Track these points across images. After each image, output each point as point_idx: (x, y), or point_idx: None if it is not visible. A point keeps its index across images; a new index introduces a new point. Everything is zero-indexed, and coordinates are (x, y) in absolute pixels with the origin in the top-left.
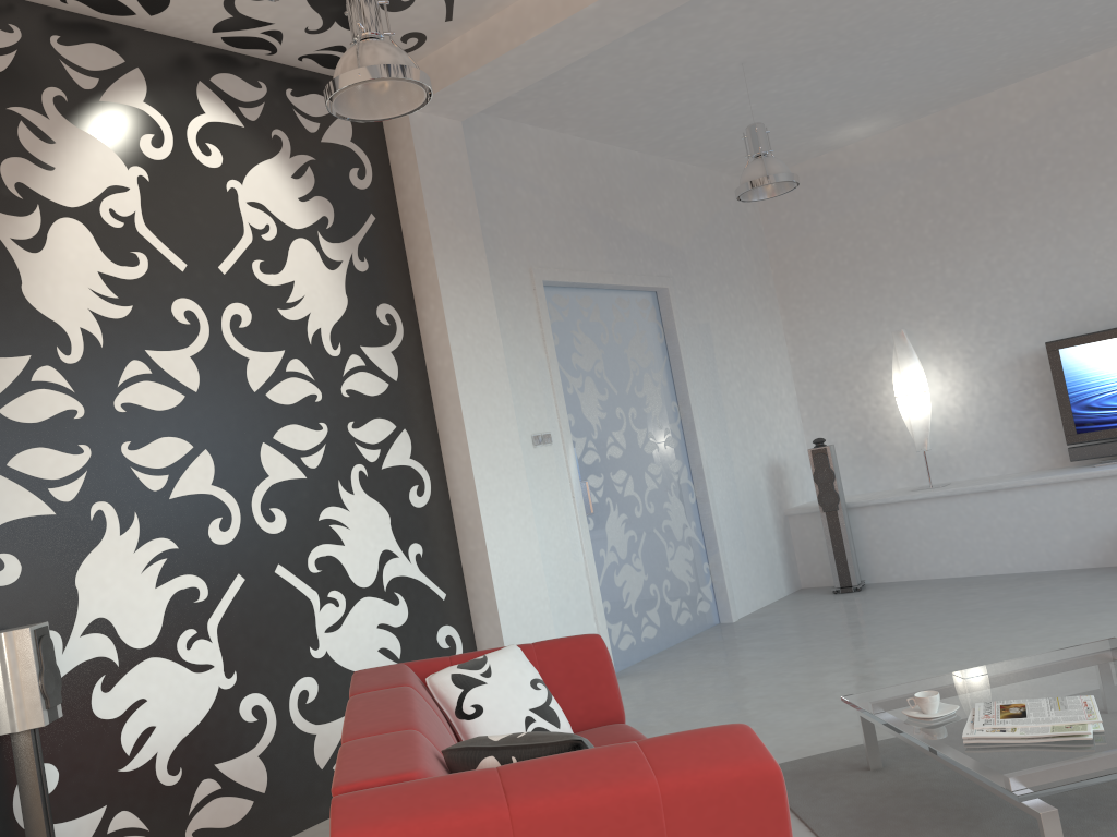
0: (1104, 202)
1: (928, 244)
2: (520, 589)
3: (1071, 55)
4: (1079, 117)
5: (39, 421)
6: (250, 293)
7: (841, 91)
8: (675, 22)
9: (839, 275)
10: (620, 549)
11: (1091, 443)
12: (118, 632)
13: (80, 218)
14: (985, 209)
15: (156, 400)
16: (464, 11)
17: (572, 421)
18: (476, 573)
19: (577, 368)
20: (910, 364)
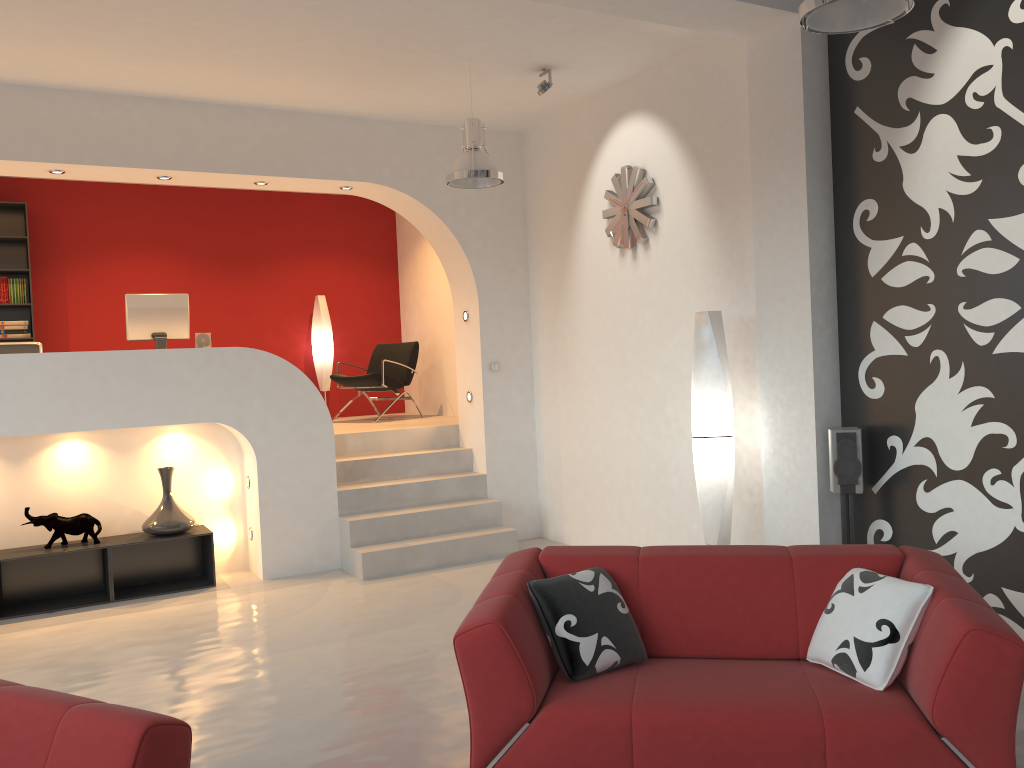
0: None
1: None
2: None
3: None
4: None
5: (904, 285)
6: None
7: None
8: None
9: None
10: None
11: None
12: (938, 452)
13: (948, 111)
14: None
15: (991, 265)
16: None
17: None
18: None
19: None
20: None
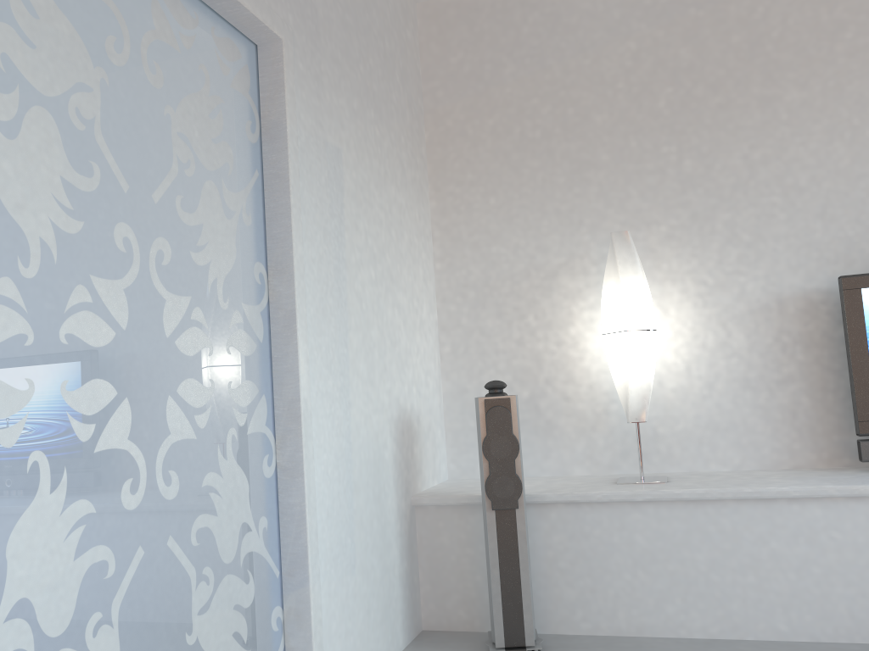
0: None
1: (663, 122)
2: None
3: None
4: None
5: None
6: None
7: None
8: None
9: (525, 151)
10: (49, 608)
11: None
12: None
13: None
14: (752, 82)
15: None
16: None
17: None
18: None
19: (7, 69)
20: (635, 285)
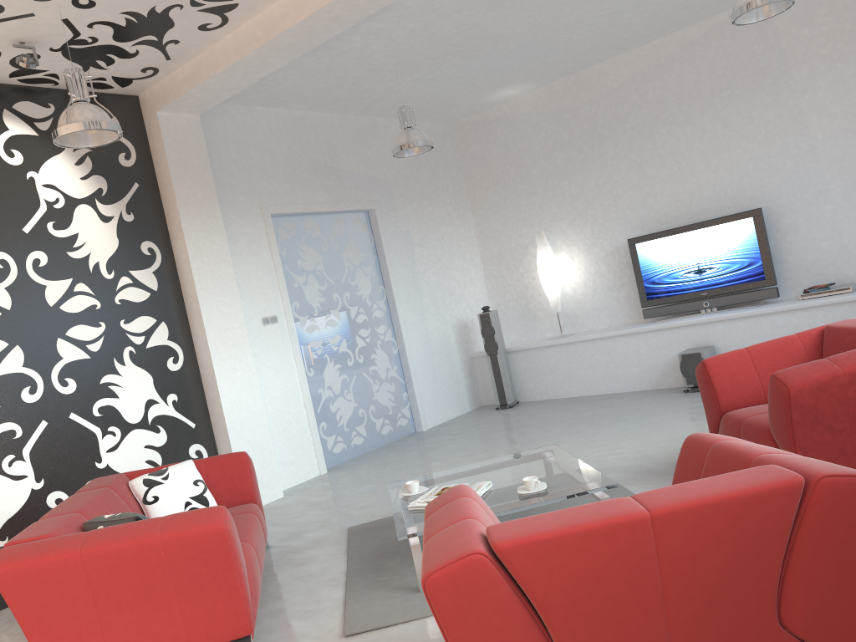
0: (664, 142)
1: (560, 170)
2: (246, 419)
3: (639, 42)
4: (648, 84)
5: None
6: (46, 244)
7: (480, 73)
8: (330, 48)
9: (507, 191)
10: (335, 388)
11: (660, 305)
12: None
13: None
14: (594, 147)
15: None
16: (176, 54)
17: (297, 305)
18: (215, 410)
19: (302, 270)
20: (546, 254)
